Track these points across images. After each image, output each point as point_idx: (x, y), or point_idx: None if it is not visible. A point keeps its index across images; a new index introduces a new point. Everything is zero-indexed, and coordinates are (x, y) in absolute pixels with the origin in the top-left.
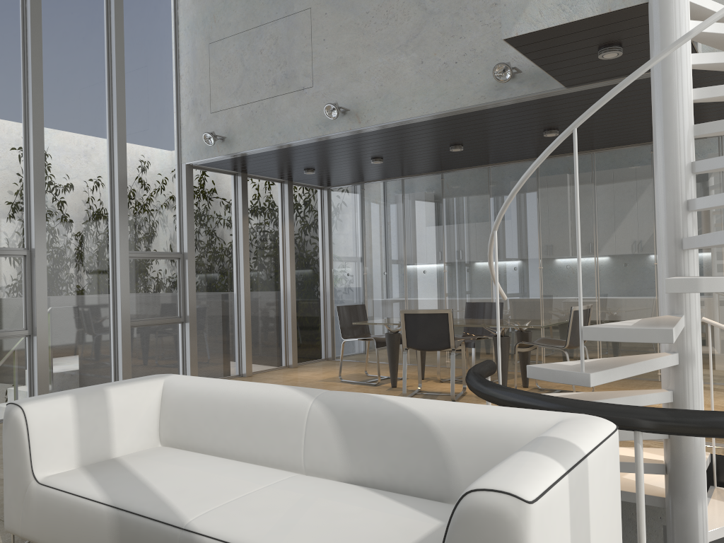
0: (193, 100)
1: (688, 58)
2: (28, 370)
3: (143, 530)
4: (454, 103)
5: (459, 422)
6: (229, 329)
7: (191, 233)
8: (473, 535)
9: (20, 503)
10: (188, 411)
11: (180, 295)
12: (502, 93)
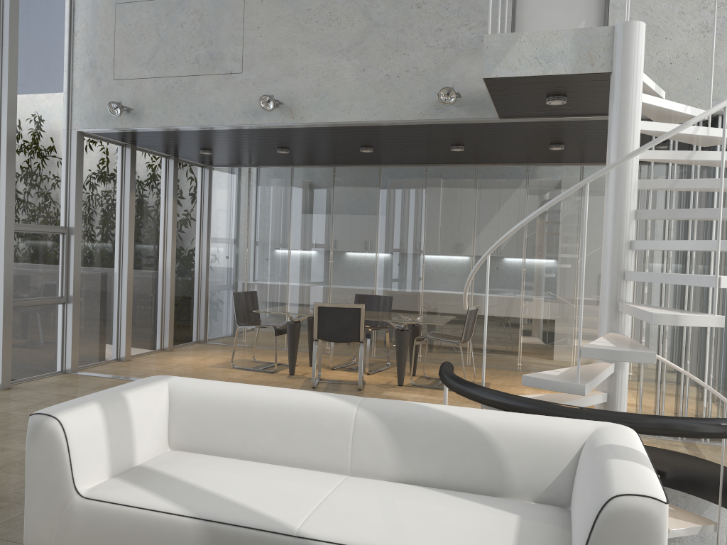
0: (91, 61)
1: (639, 125)
2: None
3: (245, 540)
4: (393, 115)
5: (511, 429)
6: (109, 311)
7: (79, 207)
8: (621, 529)
9: (55, 519)
10: (208, 415)
11: (63, 273)
12: (440, 113)
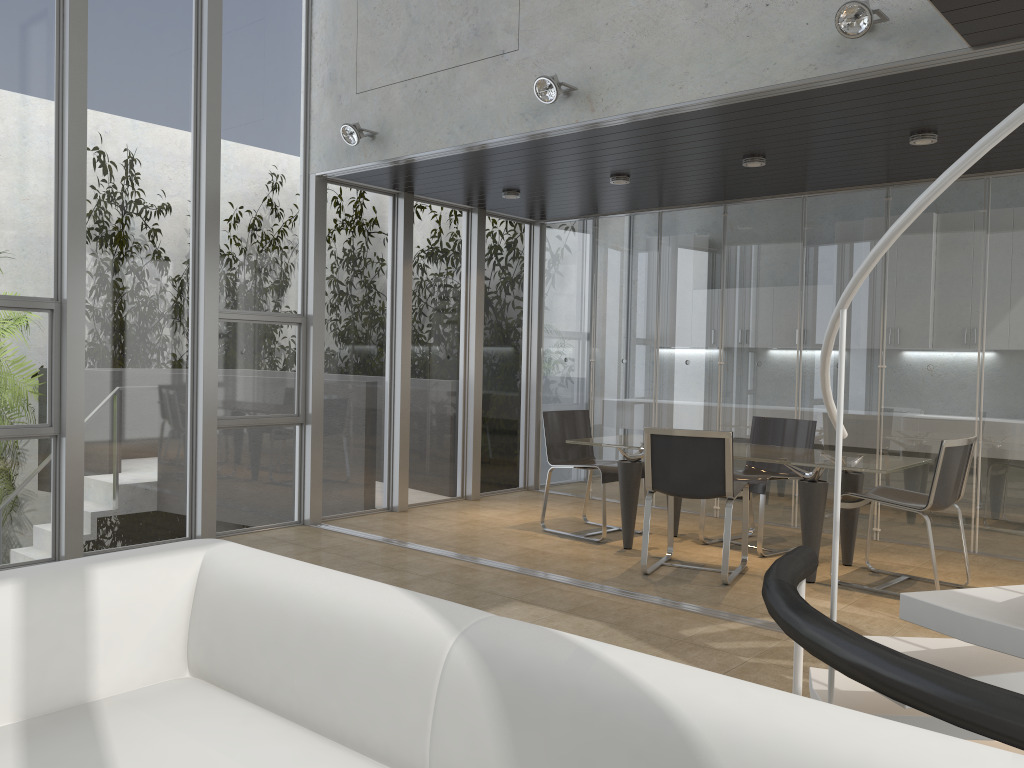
0: (330, 72)
1: None
2: (52, 490)
3: None
4: (759, 77)
5: (763, 746)
6: (375, 437)
7: (321, 285)
8: None
9: None
10: (234, 620)
11: (299, 381)
12: (848, 59)
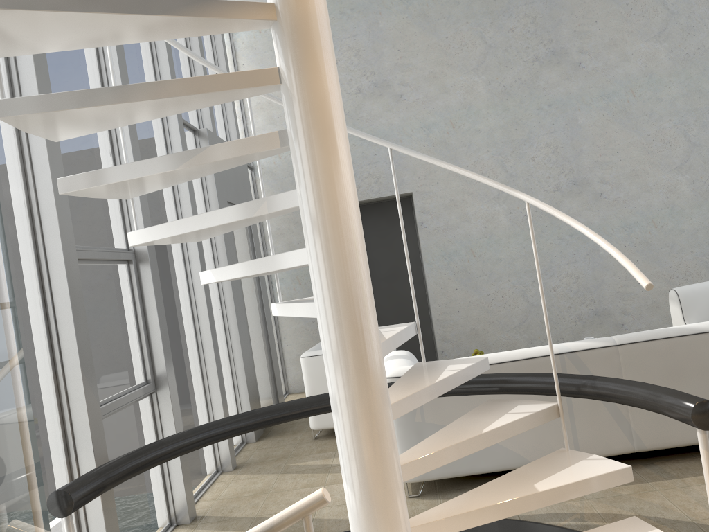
0: None
1: None
2: None
3: None
4: None
5: None
6: None
7: None
8: None
9: None
10: None
11: None
12: None
